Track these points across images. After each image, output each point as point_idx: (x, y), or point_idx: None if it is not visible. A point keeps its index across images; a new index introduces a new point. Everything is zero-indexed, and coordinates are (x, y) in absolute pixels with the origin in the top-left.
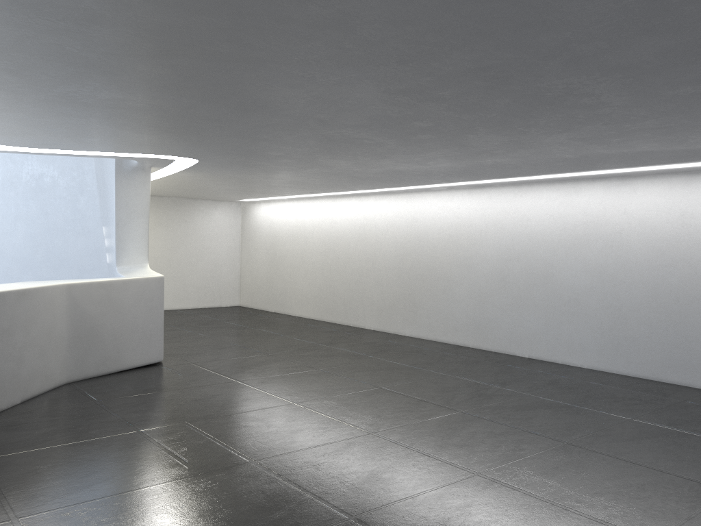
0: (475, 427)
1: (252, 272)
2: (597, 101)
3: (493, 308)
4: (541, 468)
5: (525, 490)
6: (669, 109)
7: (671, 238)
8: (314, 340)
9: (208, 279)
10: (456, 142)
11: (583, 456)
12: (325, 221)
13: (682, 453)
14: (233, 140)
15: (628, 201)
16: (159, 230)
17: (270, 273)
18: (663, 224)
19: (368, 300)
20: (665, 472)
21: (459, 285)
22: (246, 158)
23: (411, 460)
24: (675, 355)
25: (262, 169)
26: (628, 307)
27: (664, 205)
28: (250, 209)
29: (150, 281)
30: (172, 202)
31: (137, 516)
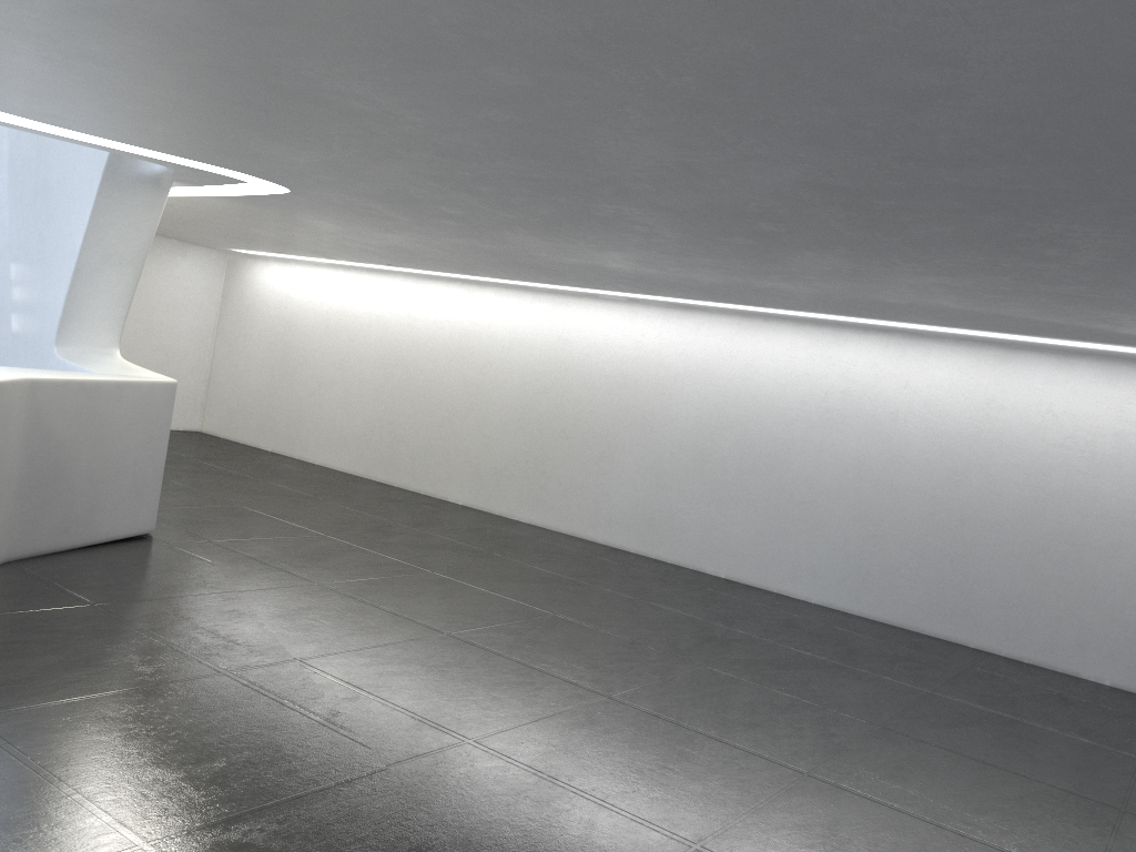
0: (744, 693)
1: (236, 378)
2: (1063, 254)
3: (679, 497)
4: (882, 768)
5: (889, 803)
6: (1131, 281)
7: (967, 434)
8: (384, 515)
9: None
10: (773, 255)
11: (918, 749)
12: (395, 314)
13: (1029, 750)
14: (419, 181)
15: (913, 371)
16: None
17: (273, 385)
18: (958, 412)
19: (460, 456)
20: (1031, 778)
21: (626, 455)
22: (384, 206)
23: (701, 747)
24: (947, 598)
25: (378, 223)
26: (890, 522)
27: (964, 386)
28: (246, 268)
29: (157, 388)
30: None
31: (361, 840)
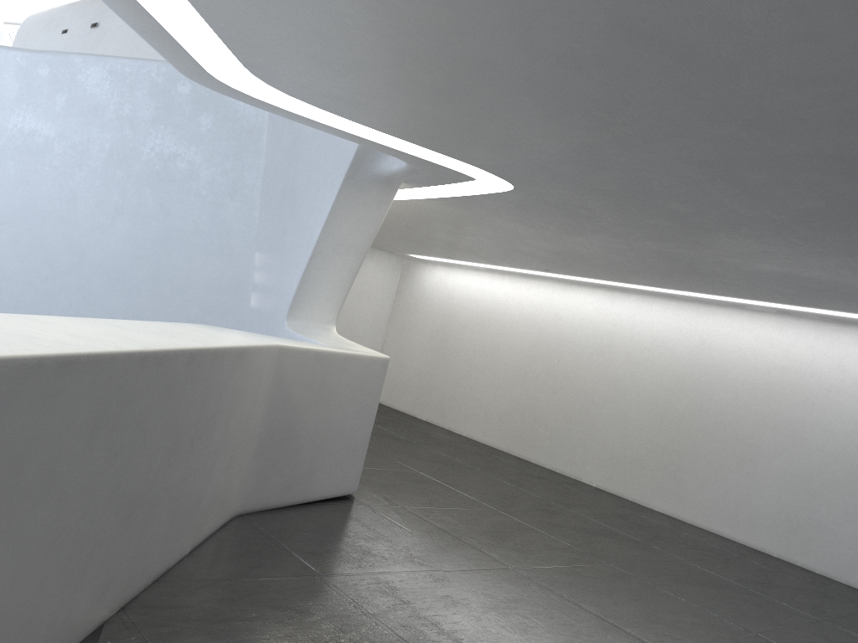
0: None
1: (401, 358)
2: None
3: (831, 508)
4: None
5: None
6: None
7: None
8: (537, 492)
9: None
10: None
11: None
12: (543, 313)
13: None
14: (678, 169)
15: None
16: None
17: (431, 365)
18: None
19: (596, 442)
20: None
21: (770, 459)
22: (603, 204)
23: None
24: None
25: (576, 225)
26: None
27: None
28: (417, 270)
29: (374, 362)
30: None
31: None
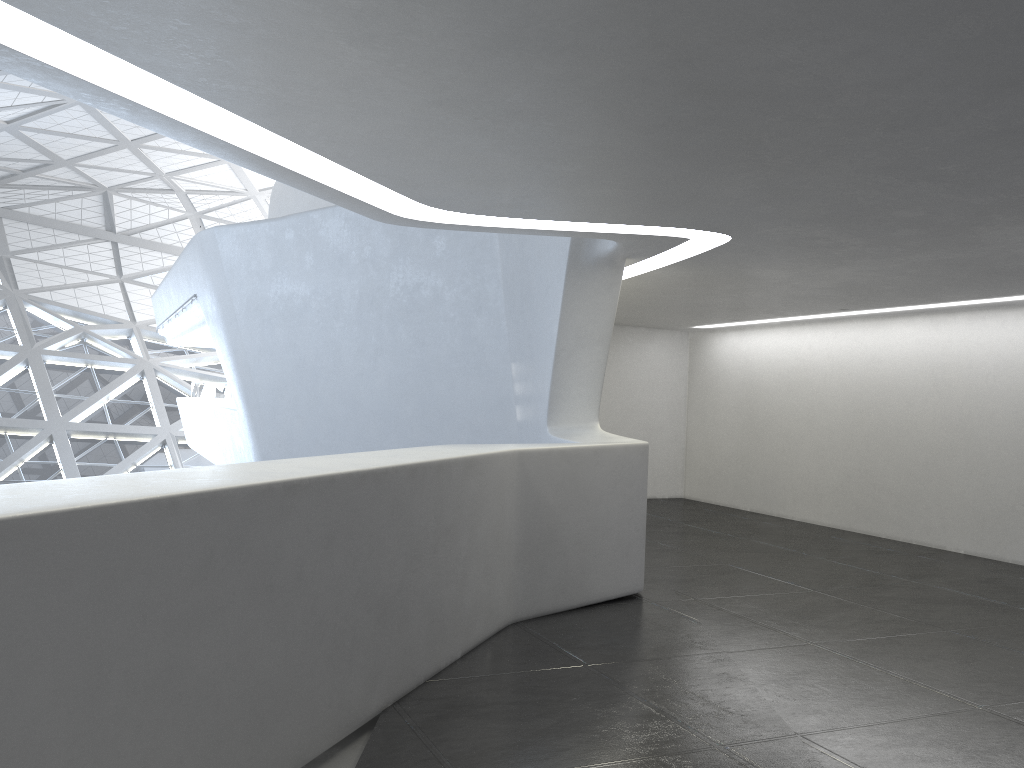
0: None
1: (709, 445)
2: None
3: None
4: None
5: None
6: None
7: None
8: (875, 568)
9: None
10: None
11: None
12: (857, 359)
13: None
14: (868, 180)
15: None
16: None
17: (743, 446)
18: None
19: (953, 499)
20: None
21: None
22: (830, 229)
23: None
24: None
25: (826, 256)
26: None
27: None
28: (706, 342)
29: (630, 450)
30: None
31: None
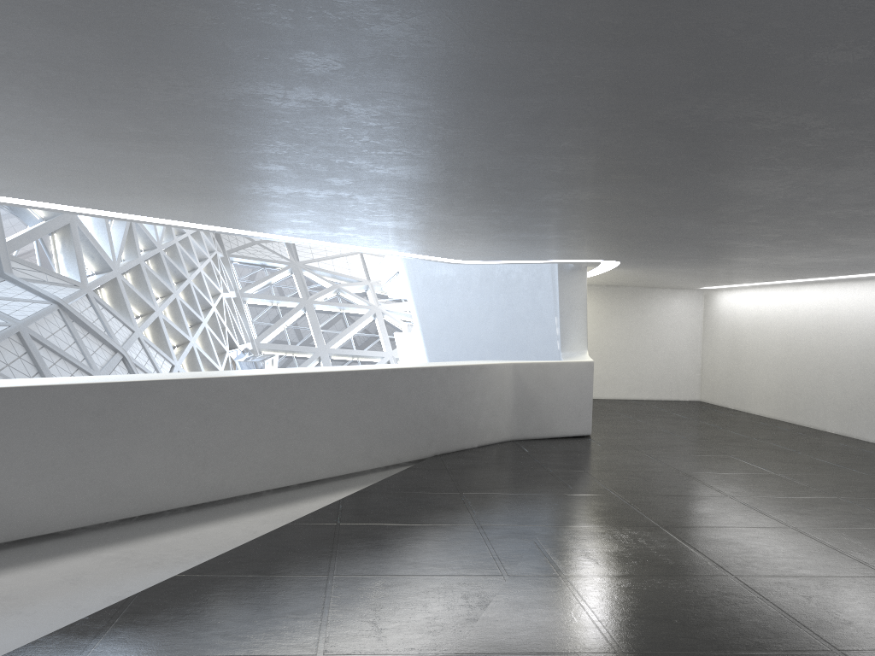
0: (836, 507)
1: (713, 365)
2: None
3: None
4: (860, 535)
5: (821, 540)
6: None
7: None
8: (751, 435)
9: (665, 370)
10: (829, 243)
11: None
12: (786, 311)
13: None
14: (632, 249)
15: None
16: (615, 319)
17: (730, 367)
18: None
19: (830, 399)
20: None
21: None
22: (657, 259)
23: (743, 513)
24: None
25: (682, 265)
26: None
27: None
28: (712, 297)
29: (580, 364)
30: (628, 291)
31: (526, 503)
